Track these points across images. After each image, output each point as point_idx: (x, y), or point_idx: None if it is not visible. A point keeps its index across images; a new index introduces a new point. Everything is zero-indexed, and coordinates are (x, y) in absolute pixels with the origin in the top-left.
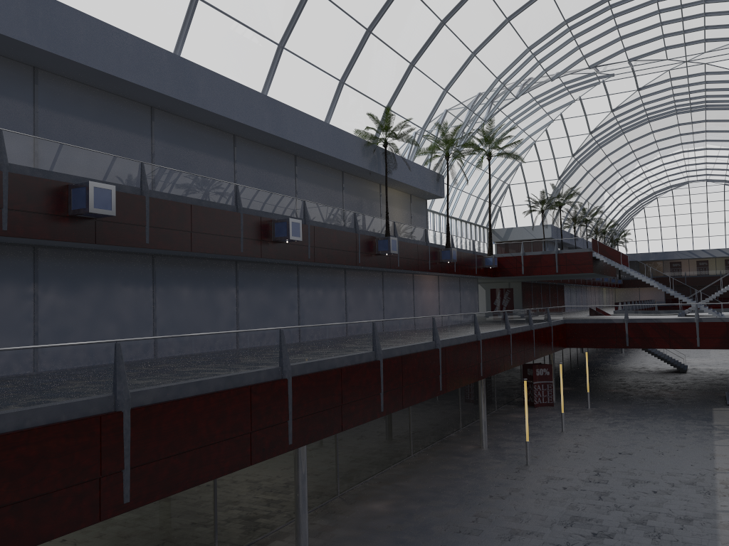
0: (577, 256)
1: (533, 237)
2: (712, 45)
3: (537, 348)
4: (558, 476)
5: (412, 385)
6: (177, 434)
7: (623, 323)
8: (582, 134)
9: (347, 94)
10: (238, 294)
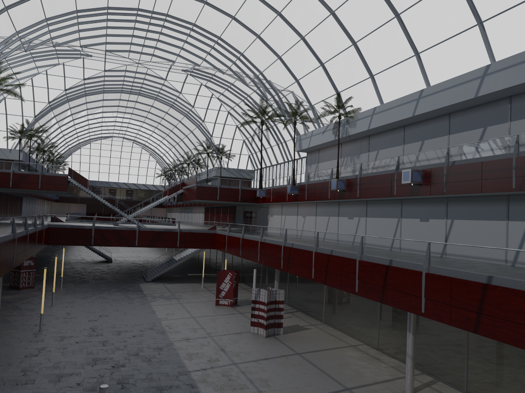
0: (56, 178)
1: (7, 157)
2: (156, 59)
3: (37, 244)
4: (68, 335)
5: None
6: None
7: (92, 228)
8: (59, 89)
9: None
10: None
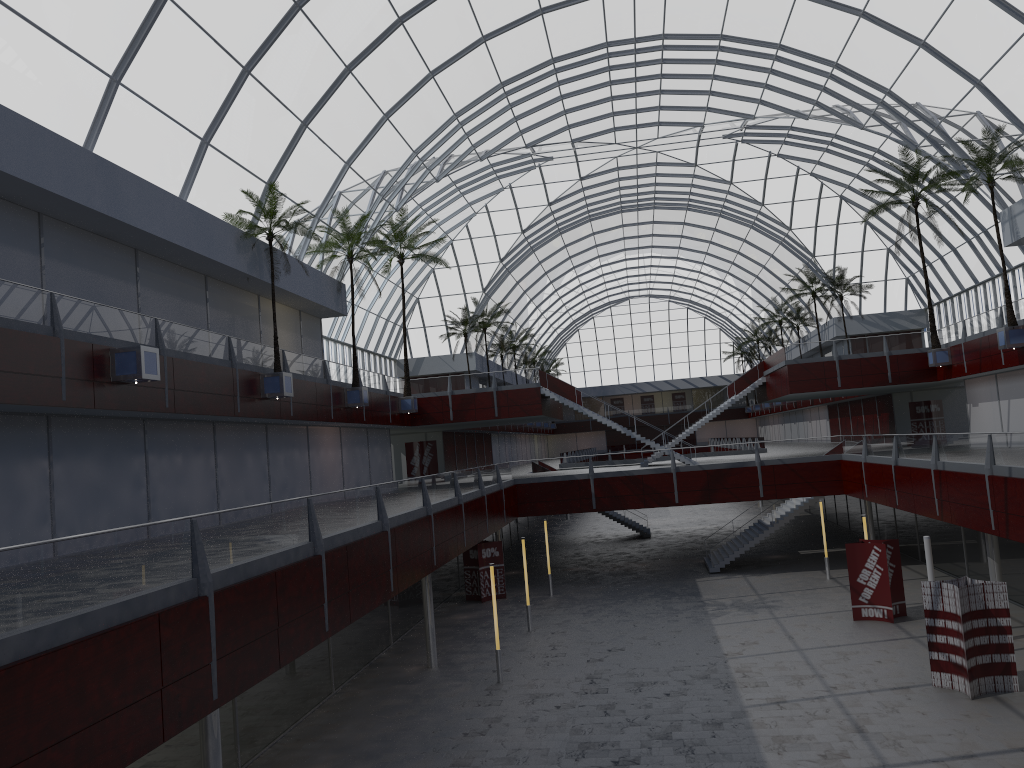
0: (521, 393)
1: (452, 369)
2: (666, 129)
3: (490, 520)
4: (544, 692)
5: (360, 588)
6: (56, 708)
7: (589, 479)
8: (513, 233)
9: (213, 160)
10: (53, 469)
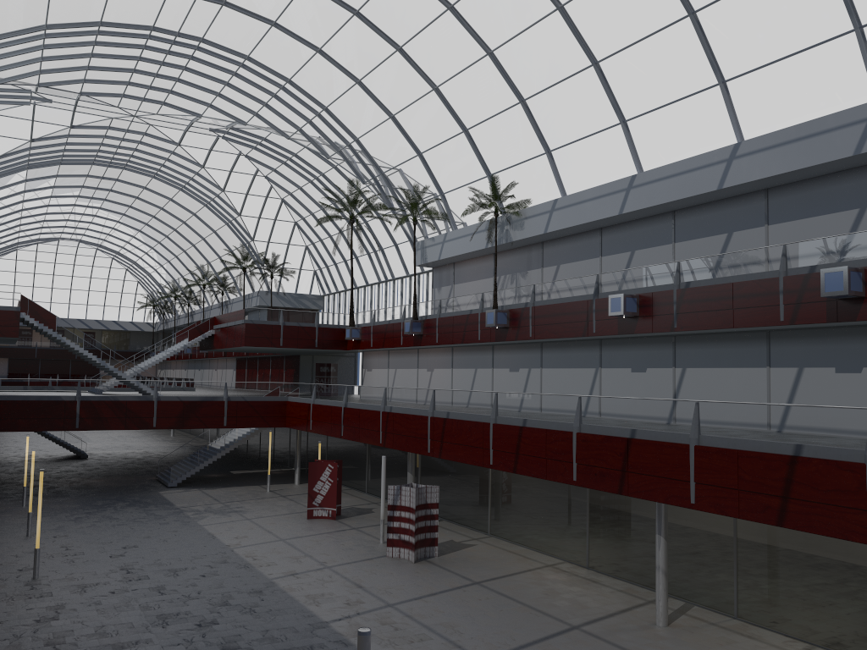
0: None
1: None
2: (168, 110)
3: None
4: (89, 583)
5: None
6: None
7: (76, 400)
8: None
9: None
10: None
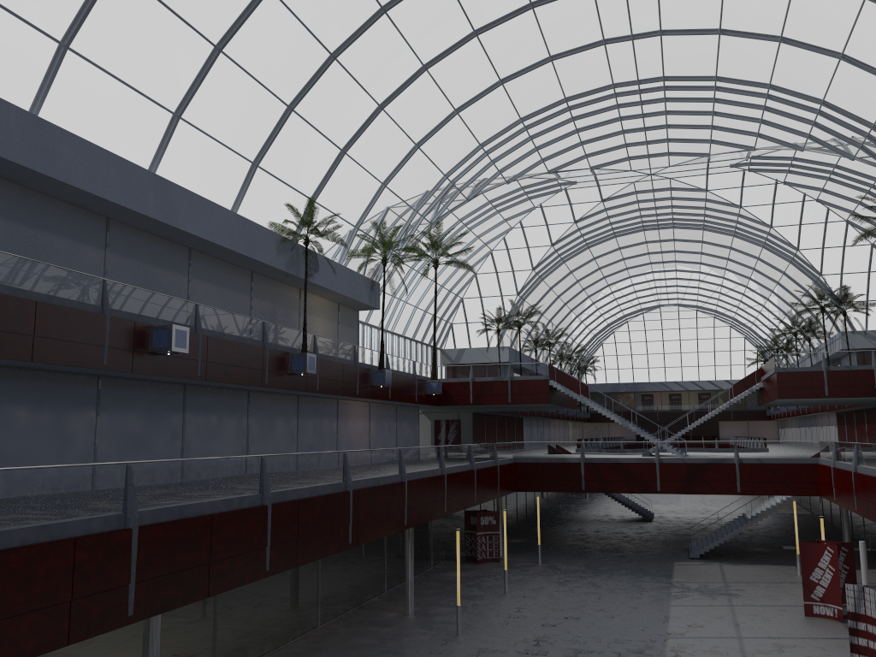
0: (532, 384)
1: (488, 360)
2: (676, 159)
3: (479, 491)
4: (491, 648)
5: (311, 537)
6: None
7: (579, 462)
8: (544, 246)
9: (262, 179)
10: (99, 419)
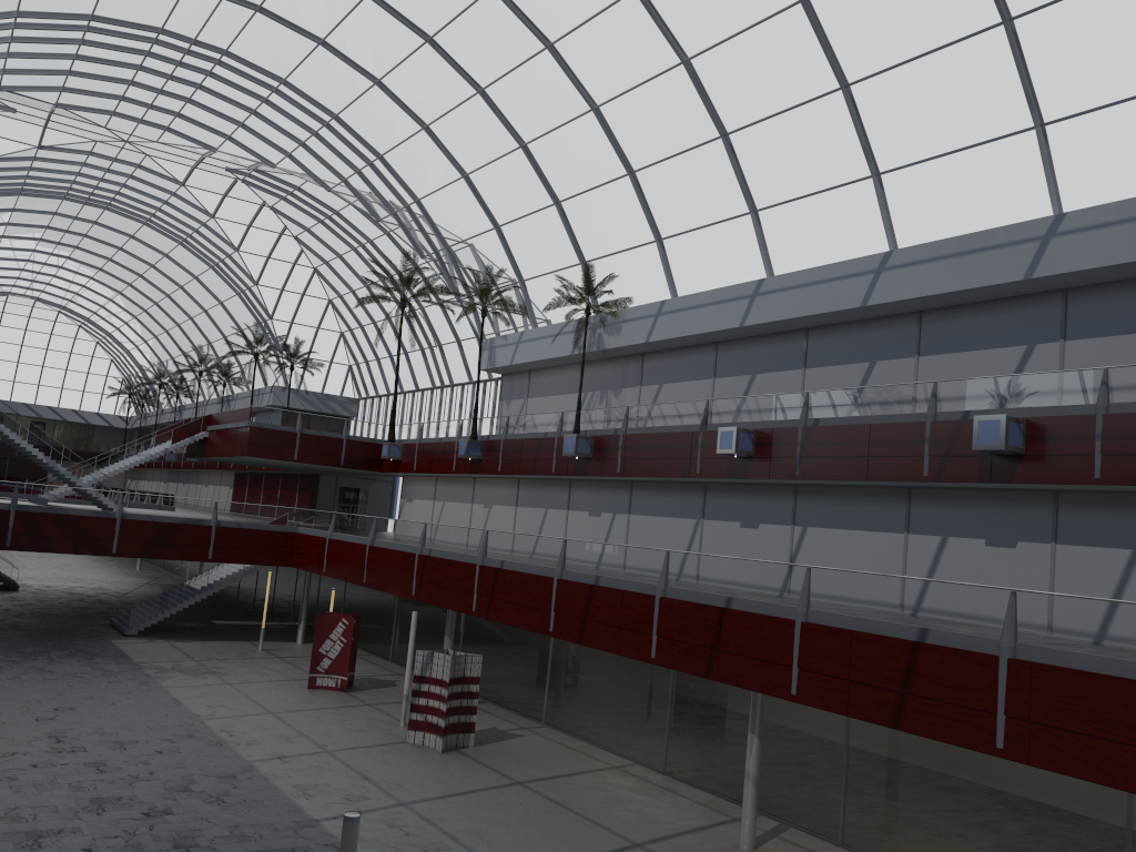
0: None
1: None
2: (172, 138)
3: None
4: (4, 751)
5: None
6: None
7: (9, 510)
8: None
9: None
10: None
